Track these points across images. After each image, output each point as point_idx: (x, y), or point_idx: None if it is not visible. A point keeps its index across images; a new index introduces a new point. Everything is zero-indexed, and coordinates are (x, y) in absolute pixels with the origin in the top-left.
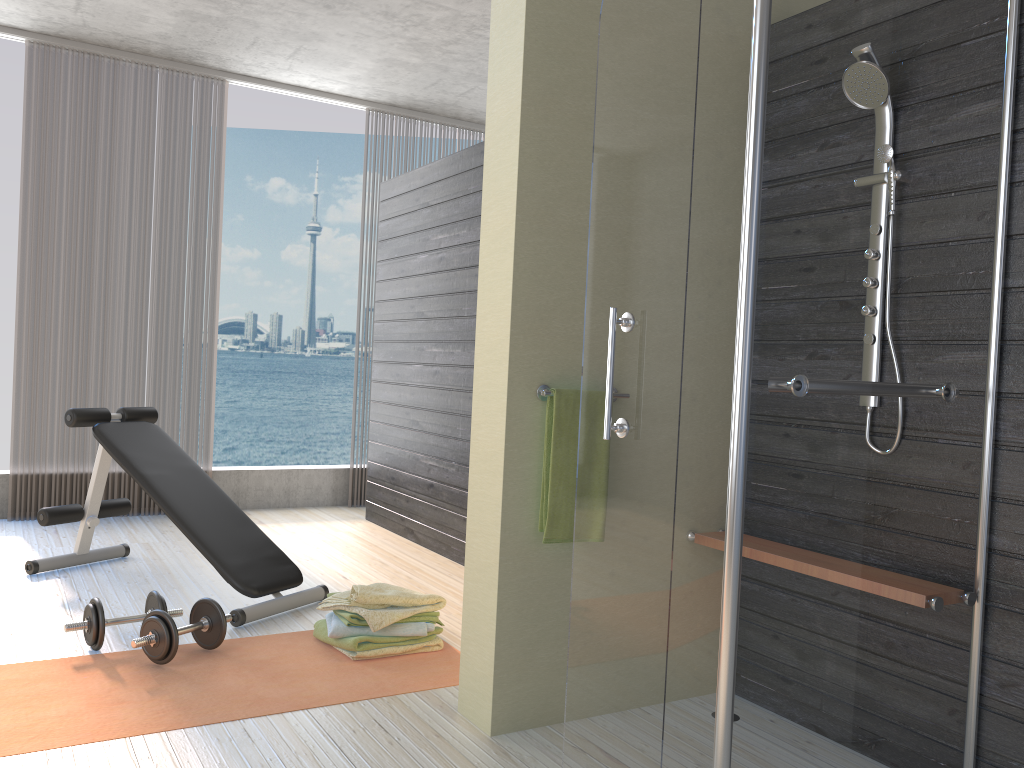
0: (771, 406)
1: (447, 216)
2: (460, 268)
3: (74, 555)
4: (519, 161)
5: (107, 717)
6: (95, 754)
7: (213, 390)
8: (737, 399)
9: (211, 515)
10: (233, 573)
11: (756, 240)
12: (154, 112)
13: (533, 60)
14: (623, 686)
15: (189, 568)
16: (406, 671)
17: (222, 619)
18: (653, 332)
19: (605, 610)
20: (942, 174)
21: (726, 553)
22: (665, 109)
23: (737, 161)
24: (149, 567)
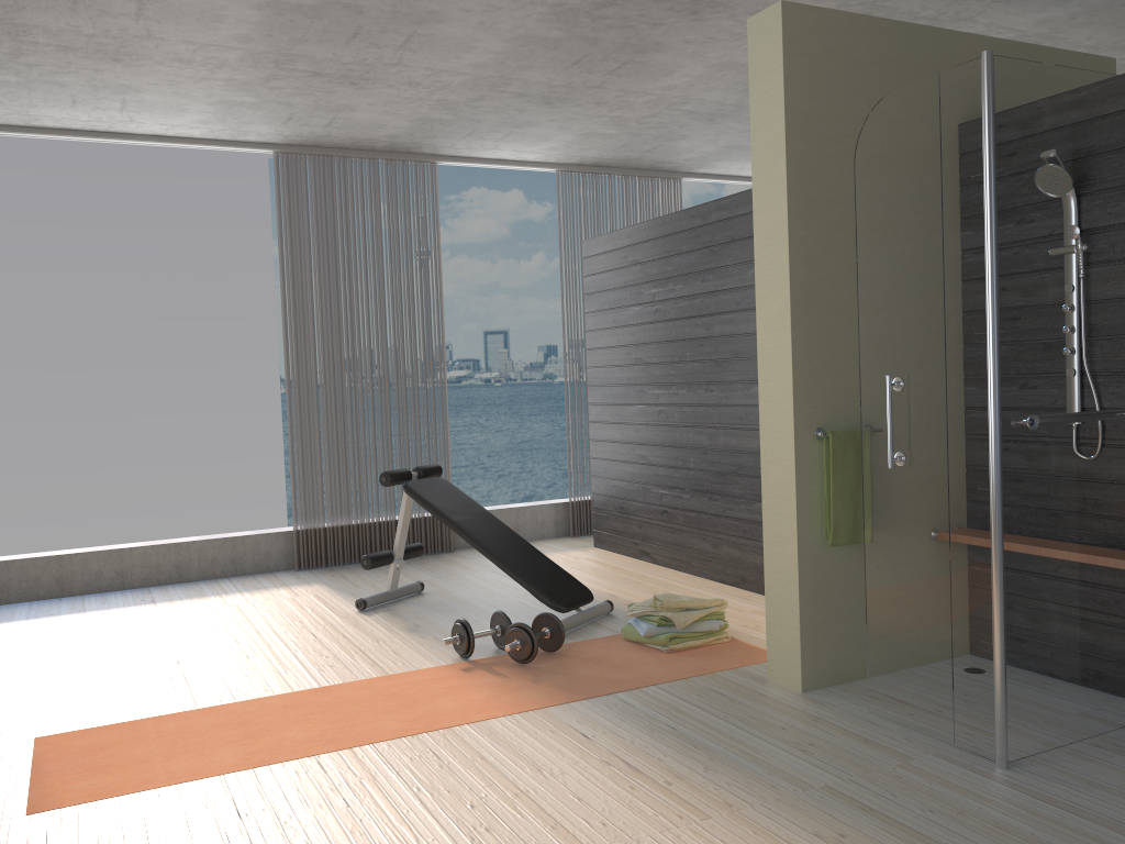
0: (1015, 438)
1: (660, 272)
2: (678, 318)
3: (388, 592)
4: (789, 263)
5: (517, 697)
6: (530, 718)
7: (448, 442)
8: (992, 436)
9: (512, 550)
10: (545, 594)
11: (997, 329)
12: (379, 199)
13: (793, 185)
14: (916, 639)
15: (480, 597)
16: (711, 657)
17: (561, 627)
18: (920, 391)
19: (896, 588)
20: (1121, 259)
21: (992, 539)
22: (917, 235)
23: (979, 276)
24: (447, 598)
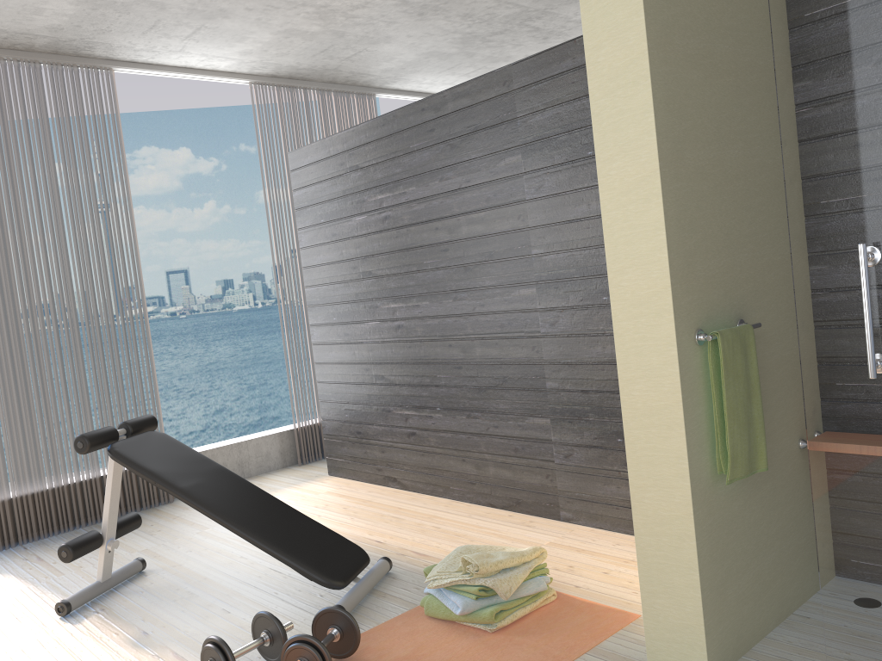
0: None
1: (386, 176)
2: (413, 224)
3: (99, 583)
4: (654, 107)
5: None
6: None
7: (156, 381)
8: None
9: (262, 514)
10: (315, 569)
11: None
12: (46, 110)
13: (649, 1)
14: None
15: (220, 568)
16: (552, 631)
17: (355, 625)
18: None
19: (879, 546)
20: None
21: None
22: None
23: None
24: (178, 576)
